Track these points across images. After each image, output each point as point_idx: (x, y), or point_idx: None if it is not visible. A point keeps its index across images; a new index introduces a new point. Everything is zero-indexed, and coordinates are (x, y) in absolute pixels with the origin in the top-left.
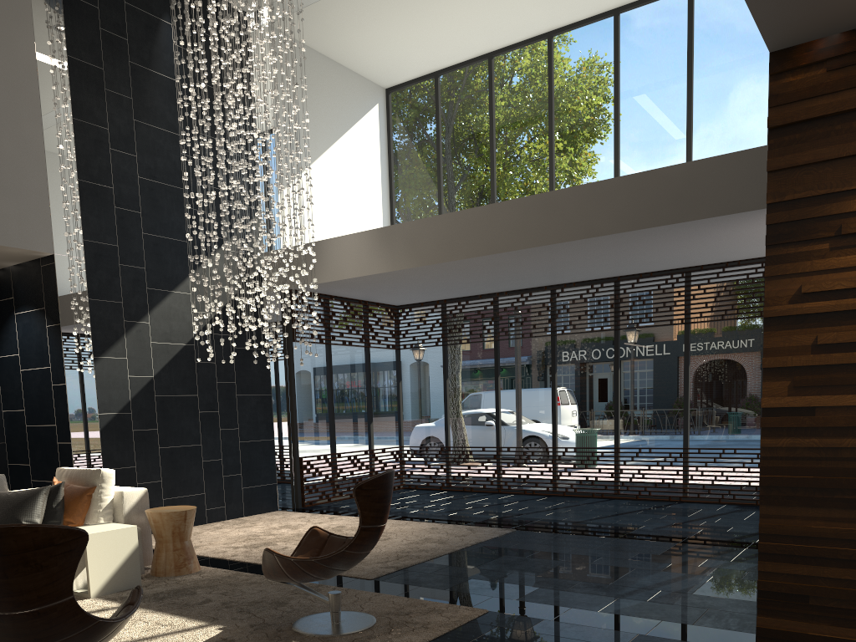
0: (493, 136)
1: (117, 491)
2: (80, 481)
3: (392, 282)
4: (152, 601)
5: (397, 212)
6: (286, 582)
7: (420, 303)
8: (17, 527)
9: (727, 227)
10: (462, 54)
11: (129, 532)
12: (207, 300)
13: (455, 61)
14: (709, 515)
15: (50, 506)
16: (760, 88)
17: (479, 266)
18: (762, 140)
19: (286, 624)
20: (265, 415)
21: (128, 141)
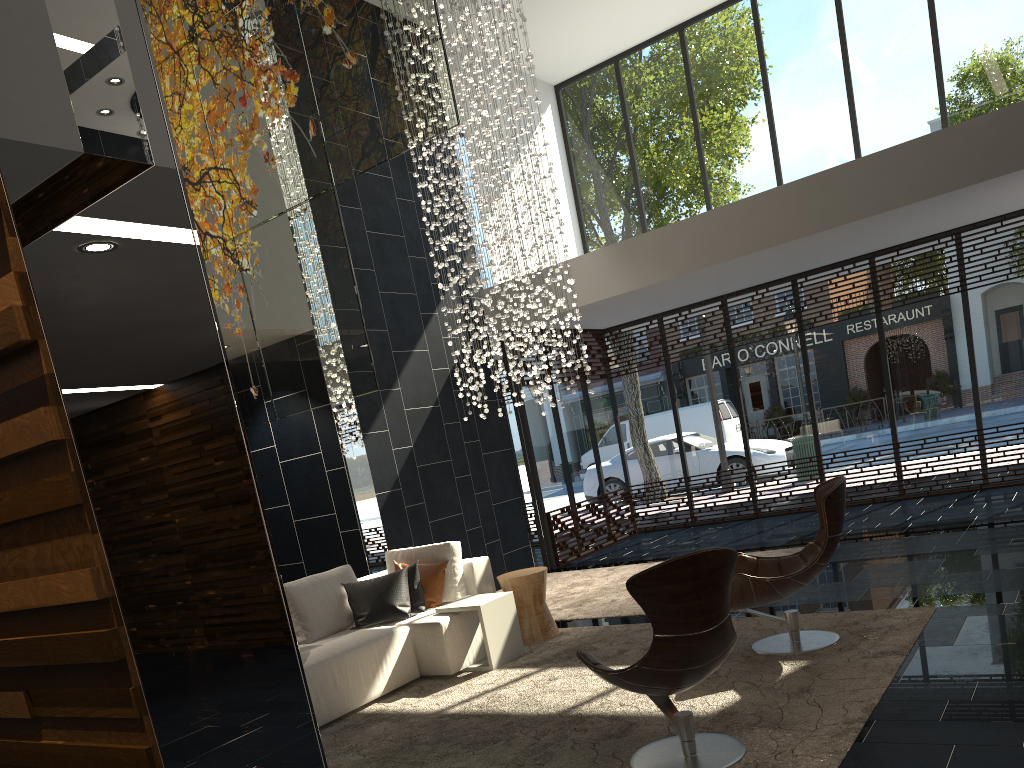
0: (697, 119)
1: (464, 564)
2: (425, 559)
3: (626, 301)
4: (564, 661)
5: (587, 224)
6: (735, 610)
7: (632, 322)
8: (708, 551)
9: None
10: (648, 32)
11: (509, 598)
12: (481, 351)
13: (638, 41)
14: None
15: (412, 588)
16: (1020, 12)
17: (736, 266)
18: None
19: (745, 652)
20: (509, 471)
21: (352, 194)
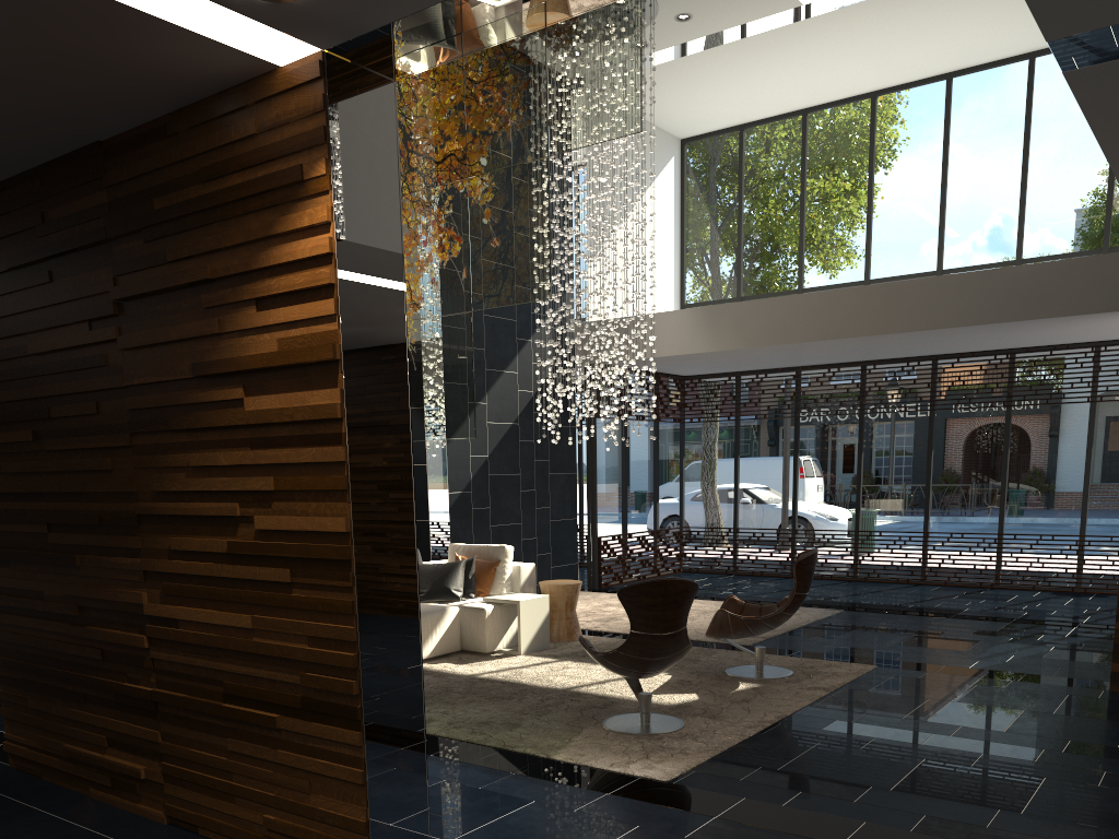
0: (804, 199)
1: (513, 566)
2: (482, 556)
3: (705, 358)
4: (579, 657)
5: (688, 275)
6: (718, 638)
7: (712, 375)
8: (675, 579)
9: (1068, 323)
10: (774, 110)
11: (544, 600)
12: (562, 386)
13: (764, 116)
14: (1027, 600)
15: (467, 578)
16: (1100, 167)
17: (805, 347)
18: (1099, 221)
19: (718, 672)
20: (570, 493)
21: None
